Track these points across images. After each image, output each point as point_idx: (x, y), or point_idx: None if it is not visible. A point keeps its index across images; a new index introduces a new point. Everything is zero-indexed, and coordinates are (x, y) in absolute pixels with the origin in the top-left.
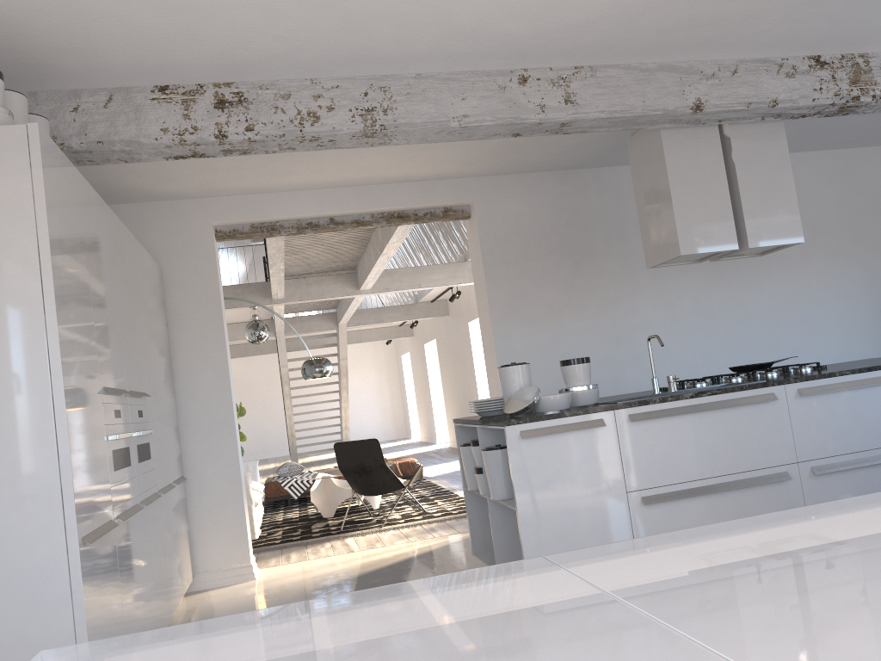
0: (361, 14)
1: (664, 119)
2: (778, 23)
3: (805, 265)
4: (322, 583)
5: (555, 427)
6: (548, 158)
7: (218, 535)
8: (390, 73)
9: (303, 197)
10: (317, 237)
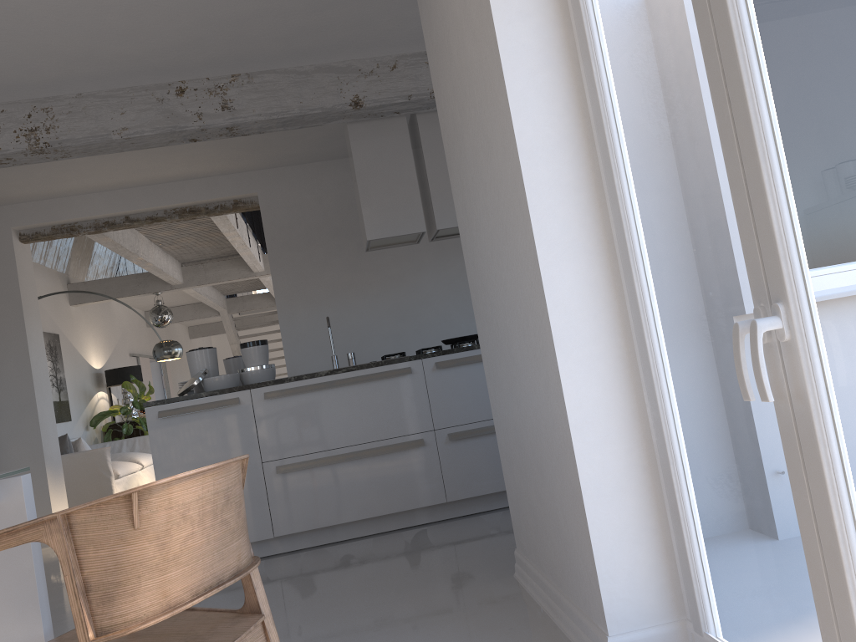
0: None
1: (332, 116)
2: (398, 23)
3: None
4: None
5: (192, 406)
6: (315, 150)
7: None
8: (51, 95)
9: (94, 199)
10: (176, 229)
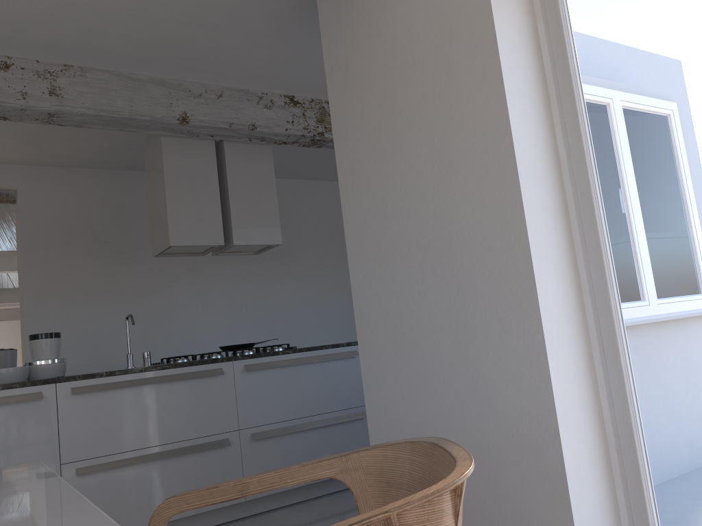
0: None
1: (156, 125)
2: (243, 58)
3: (319, 268)
4: None
5: None
6: (91, 156)
7: None
8: None
9: None
10: None
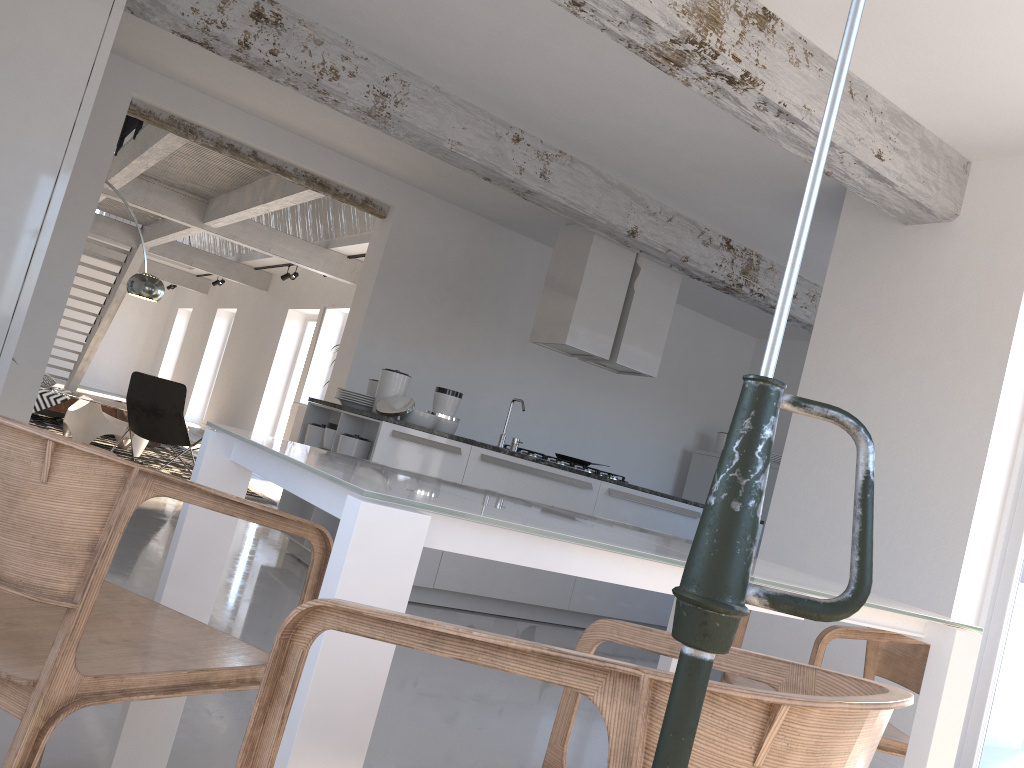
0: (435, 24)
1: (604, 228)
2: (718, 203)
3: (637, 397)
4: None
5: (422, 439)
6: (481, 203)
7: None
8: (415, 73)
9: (238, 117)
10: (200, 152)
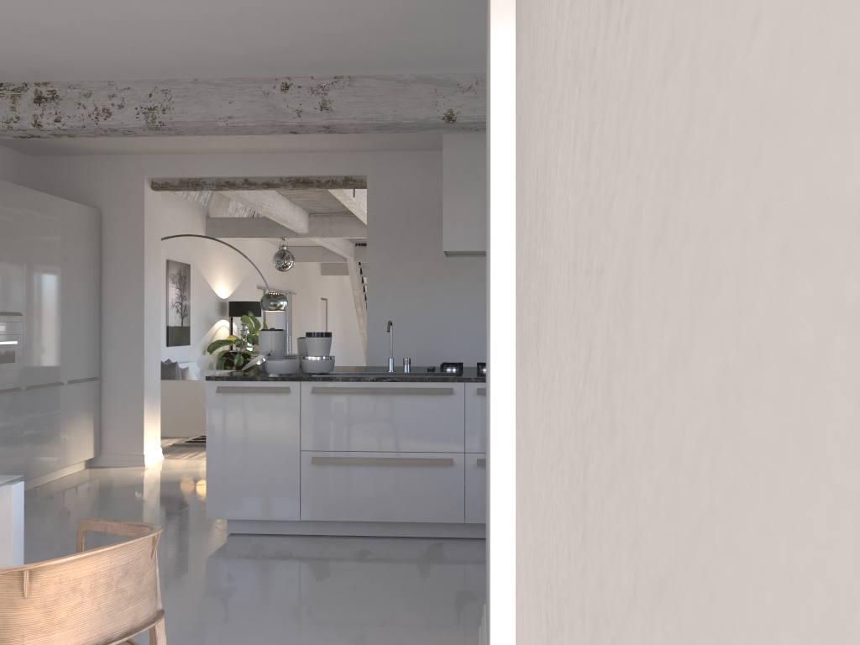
0: (87, 41)
1: (425, 126)
2: None
3: None
4: (171, 478)
5: (247, 388)
6: (425, 141)
7: (122, 427)
8: (171, 78)
9: (219, 160)
10: None
